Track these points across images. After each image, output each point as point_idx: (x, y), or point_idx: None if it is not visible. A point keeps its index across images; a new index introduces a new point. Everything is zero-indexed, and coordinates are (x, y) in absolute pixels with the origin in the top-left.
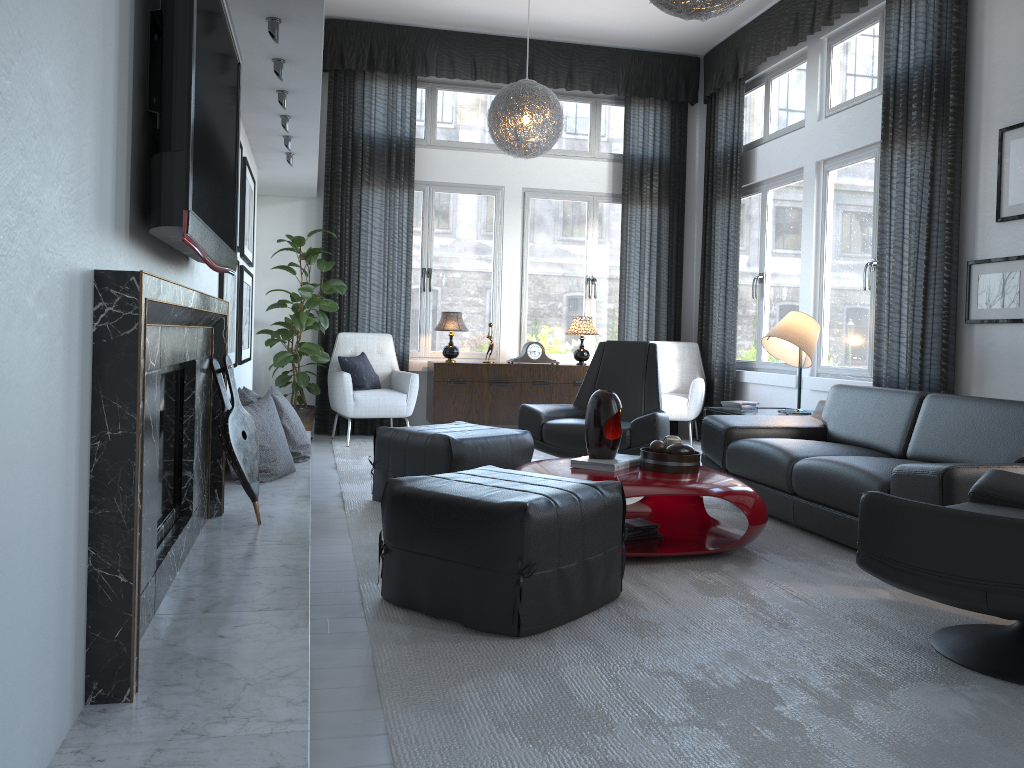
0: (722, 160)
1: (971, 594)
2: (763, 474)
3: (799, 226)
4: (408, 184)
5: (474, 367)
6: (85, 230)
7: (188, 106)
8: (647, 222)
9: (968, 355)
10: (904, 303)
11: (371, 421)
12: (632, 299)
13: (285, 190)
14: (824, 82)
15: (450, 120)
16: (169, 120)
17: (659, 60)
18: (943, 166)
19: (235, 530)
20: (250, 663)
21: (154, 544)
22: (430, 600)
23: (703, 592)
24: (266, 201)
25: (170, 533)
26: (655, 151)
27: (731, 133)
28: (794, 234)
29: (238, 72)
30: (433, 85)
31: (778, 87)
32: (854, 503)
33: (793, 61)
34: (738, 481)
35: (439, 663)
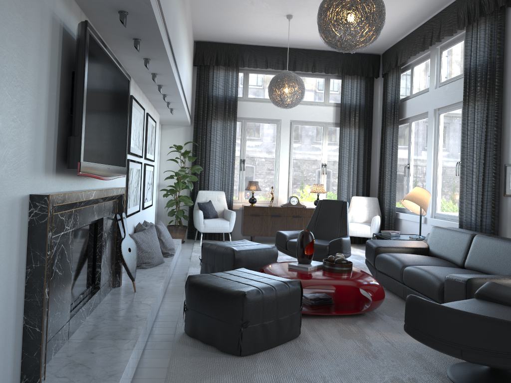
0: (390, 106)
1: (454, 351)
2: (390, 272)
3: (426, 141)
4: (234, 119)
5: (263, 208)
6: (23, 179)
7: (81, 116)
8: (352, 136)
9: (505, 212)
10: (474, 184)
11: (214, 233)
12: (344, 175)
13: (175, 122)
14: (438, 69)
15: (255, 88)
16: (74, 122)
17: (359, 56)
18: (492, 115)
19: (122, 295)
20: (99, 367)
21: (68, 308)
22: (203, 335)
23: (341, 336)
24: (167, 127)
25: (85, 298)
26: (357, 101)
27: (394, 93)
28: (424, 145)
29: (128, 84)
30: (247, 71)
31: (417, 70)
32: (428, 292)
33: (424, 58)
34: (370, 278)
35: (198, 368)
